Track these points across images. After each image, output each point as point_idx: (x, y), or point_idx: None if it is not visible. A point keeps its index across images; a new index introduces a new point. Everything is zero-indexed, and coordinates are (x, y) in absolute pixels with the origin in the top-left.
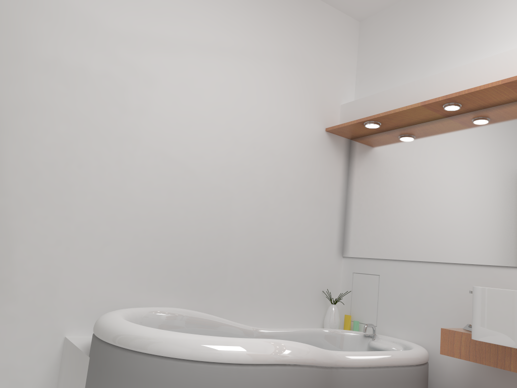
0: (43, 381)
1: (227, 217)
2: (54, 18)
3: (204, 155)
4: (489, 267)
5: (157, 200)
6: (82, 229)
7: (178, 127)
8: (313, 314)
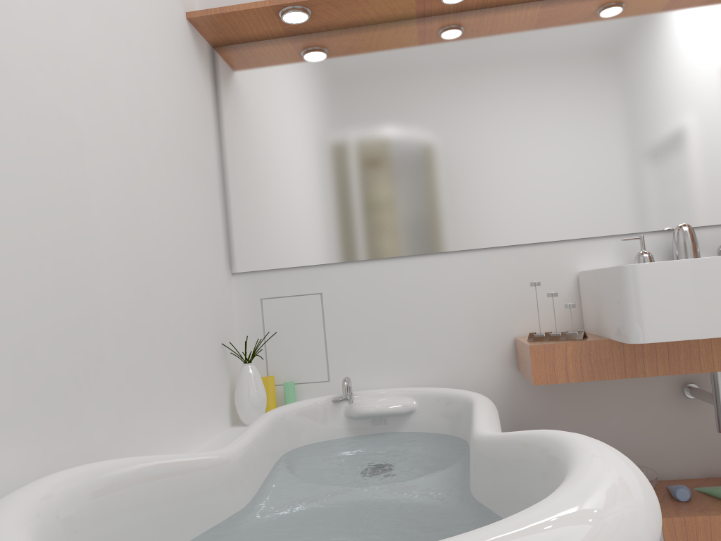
0: None
1: (83, 196)
2: None
3: (9, 3)
4: (516, 247)
5: None
6: None
7: None
8: (219, 393)
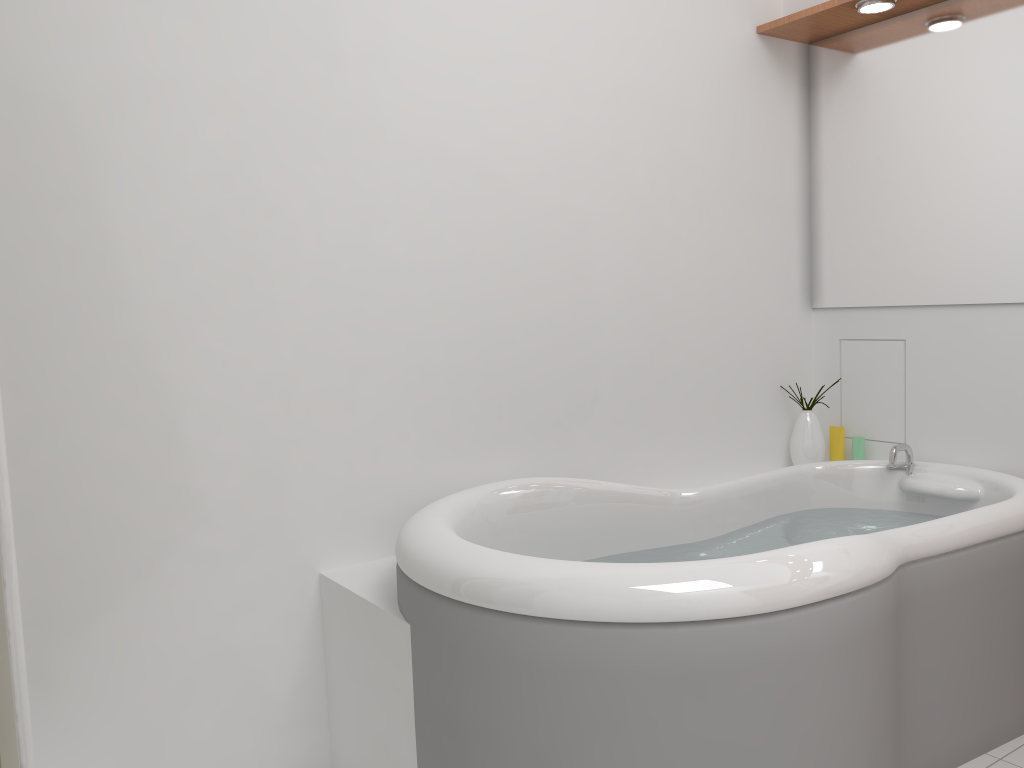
0: (298, 663)
1: (585, 269)
2: None
3: (518, 138)
4: None
5: (441, 258)
6: (305, 351)
7: (456, 82)
8: (768, 436)
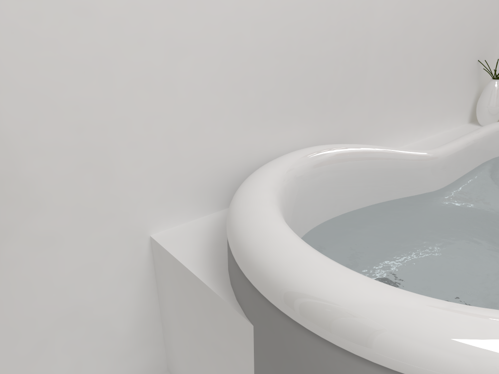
0: (137, 306)
1: None
2: None
3: None
4: None
5: None
6: (123, 32)
7: None
8: (464, 98)
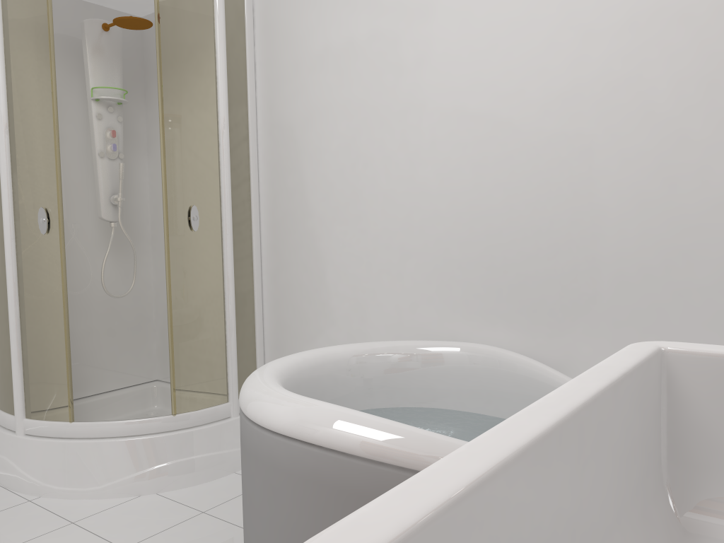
0: None
1: (586, 186)
2: (317, 0)
3: (524, 87)
4: None
5: (460, 184)
6: (378, 242)
7: (474, 60)
8: None
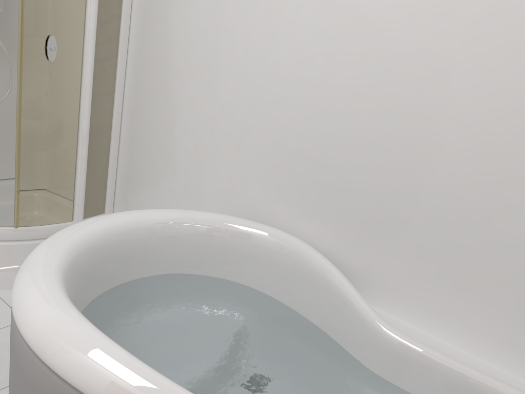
0: None
1: (431, 112)
2: None
3: None
4: None
5: (310, 75)
6: (225, 110)
7: None
8: None
